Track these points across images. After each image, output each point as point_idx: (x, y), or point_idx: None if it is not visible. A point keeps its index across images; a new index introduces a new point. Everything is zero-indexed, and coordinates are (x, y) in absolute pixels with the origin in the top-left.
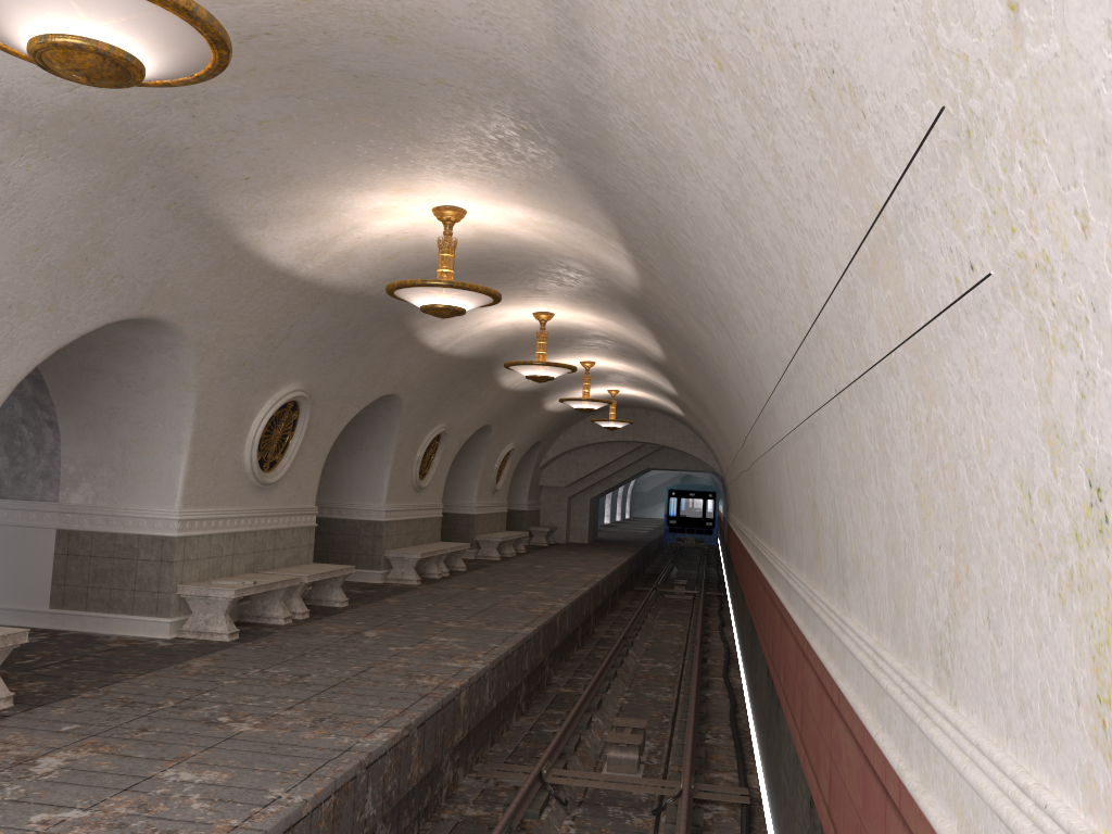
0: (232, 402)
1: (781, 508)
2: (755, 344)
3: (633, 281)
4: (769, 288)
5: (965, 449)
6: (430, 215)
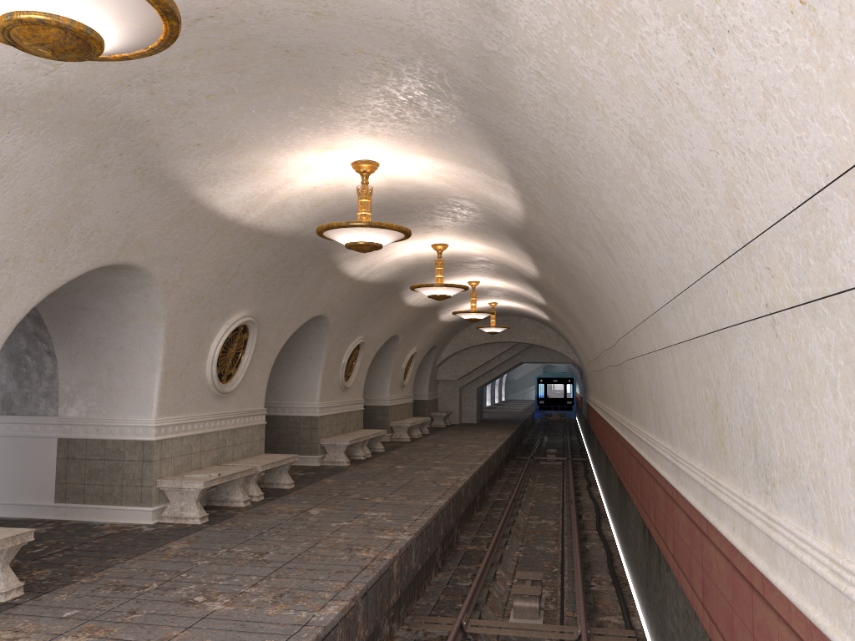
0: (195, 328)
1: (662, 401)
2: (644, 263)
3: (518, 215)
4: (675, 212)
5: None
6: (349, 168)
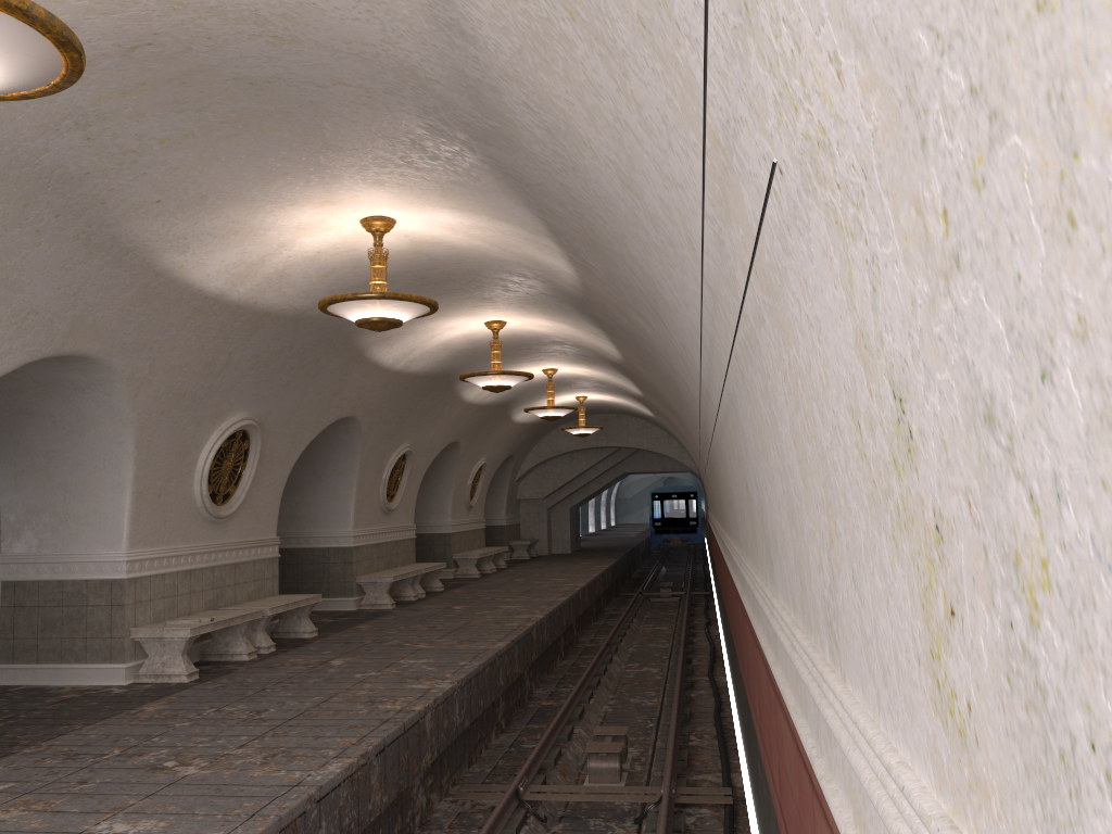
0: (175, 435)
1: (732, 496)
2: (682, 327)
3: (573, 279)
4: (674, 261)
5: (815, 388)
6: (359, 227)
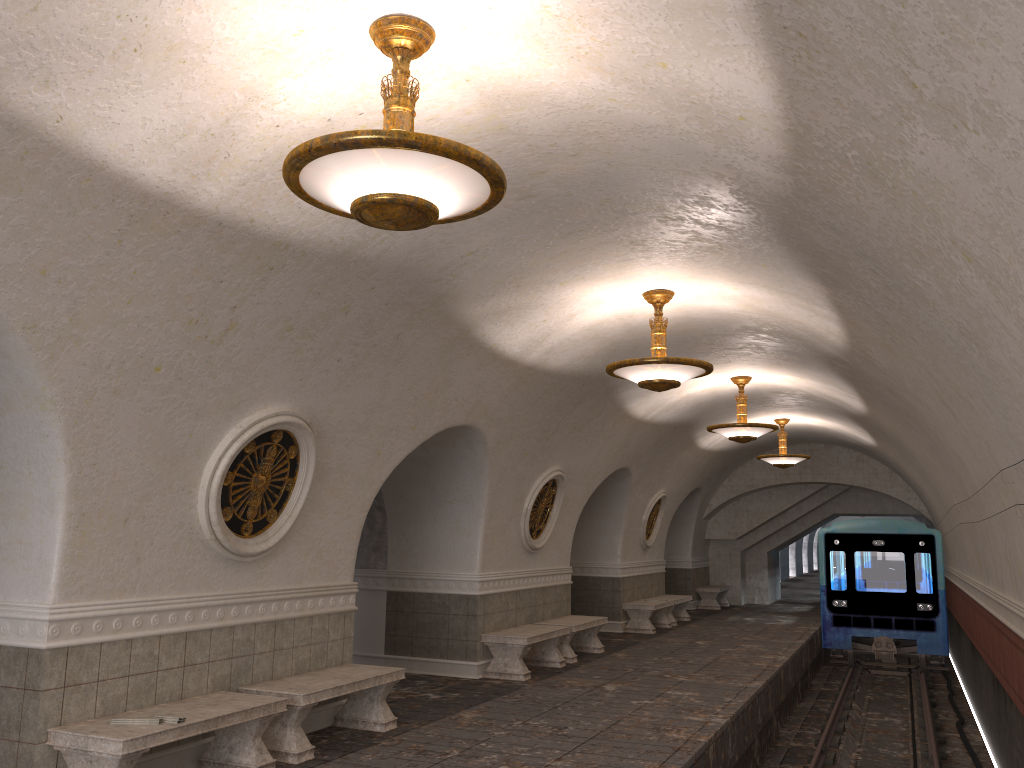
0: (152, 430)
1: None
2: None
3: (773, 131)
4: None
5: None
6: (377, 55)
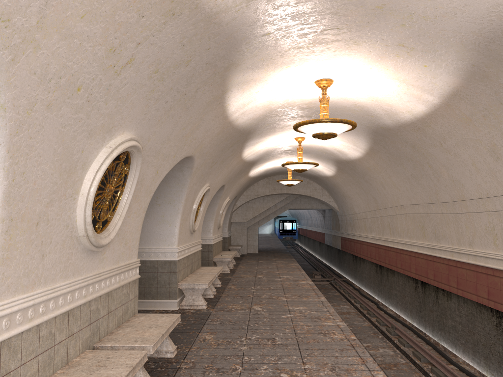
0: (62, 145)
1: None
2: None
3: None
4: None
5: None
6: None
